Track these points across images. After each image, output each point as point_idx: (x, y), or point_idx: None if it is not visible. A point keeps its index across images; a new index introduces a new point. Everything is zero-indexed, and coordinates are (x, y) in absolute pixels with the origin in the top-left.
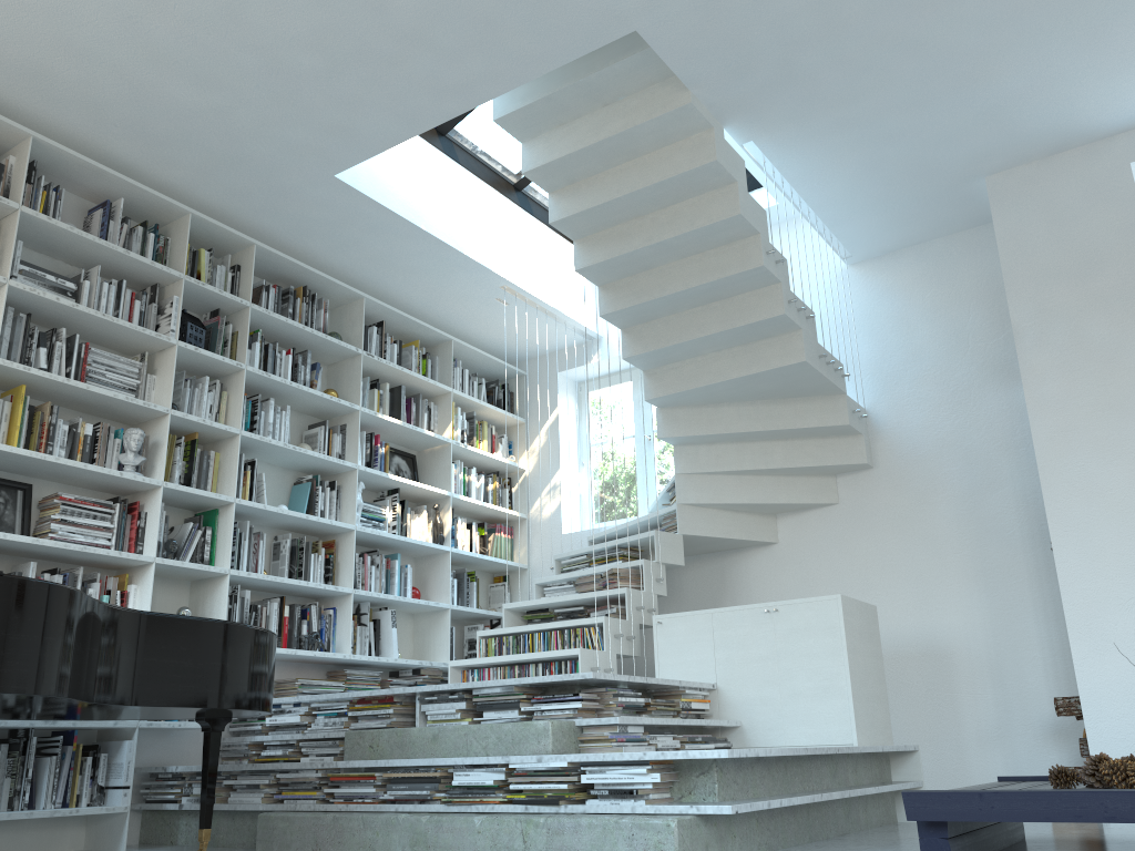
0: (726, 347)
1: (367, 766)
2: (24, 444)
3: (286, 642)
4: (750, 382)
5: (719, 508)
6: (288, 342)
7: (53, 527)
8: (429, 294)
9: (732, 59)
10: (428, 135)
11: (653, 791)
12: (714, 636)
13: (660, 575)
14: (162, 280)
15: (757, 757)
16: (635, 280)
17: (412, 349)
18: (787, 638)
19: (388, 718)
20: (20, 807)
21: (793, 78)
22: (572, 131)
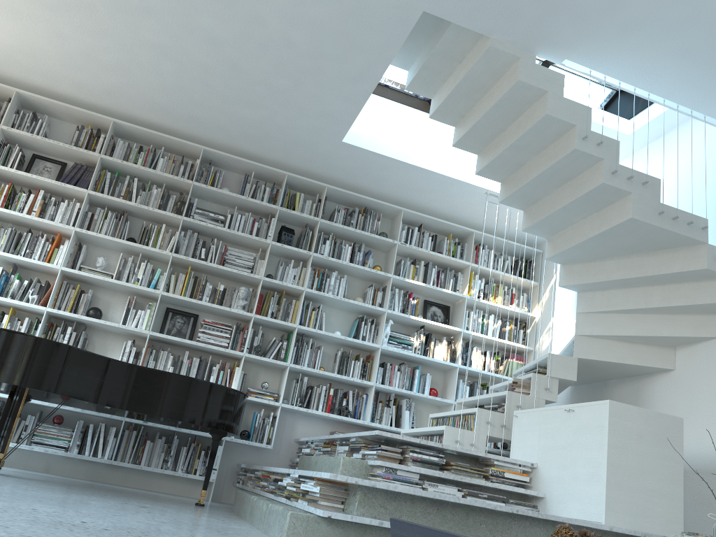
0: (588, 214)
1: (267, 470)
2: (191, 295)
3: (329, 409)
4: (608, 239)
5: (616, 339)
6: (355, 240)
7: (199, 335)
8: (446, 204)
9: (499, 8)
10: (421, 107)
11: (322, 499)
12: (540, 428)
13: (550, 386)
14: (271, 211)
15: (423, 497)
16: (516, 175)
17: (444, 239)
18: (576, 433)
19: (332, 454)
20: (165, 468)
21: (554, 6)
22: (448, 84)
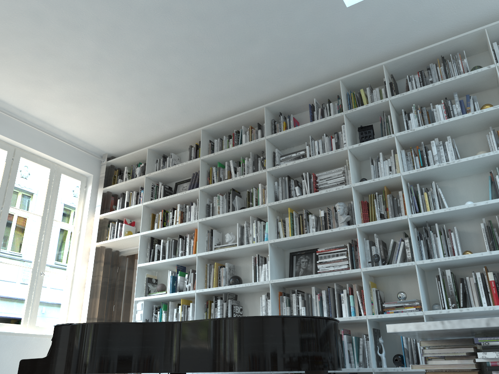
0: None
1: None
2: (300, 233)
3: (497, 300)
4: None
5: None
6: (447, 96)
7: (318, 267)
8: None
9: None
10: None
11: None
12: None
13: None
14: (342, 121)
15: None
16: None
17: None
18: None
19: None
20: None
21: None
22: None
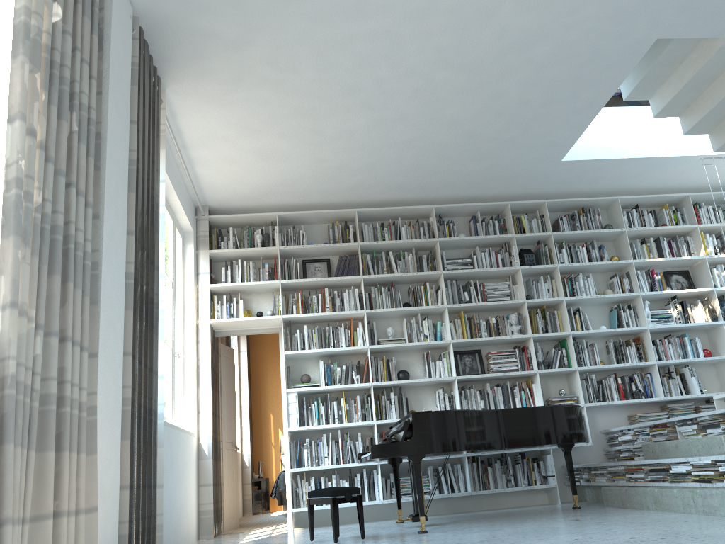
0: None
1: (637, 463)
2: (470, 335)
3: (623, 396)
4: None
5: None
6: (583, 239)
7: (491, 366)
8: (658, 179)
9: None
10: (614, 103)
11: None
12: None
13: None
14: (506, 240)
15: None
16: None
17: (663, 211)
18: None
19: (667, 435)
20: (510, 486)
21: None
22: (669, 84)
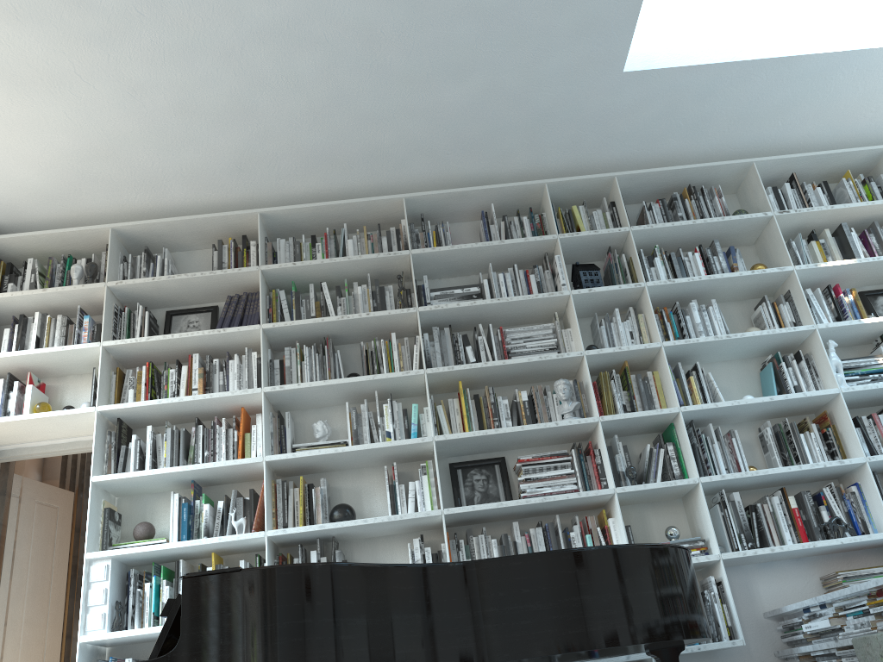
0: None
1: None
2: (479, 427)
3: (805, 535)
4: None
5: None
6: (696, 243)
7: (522, 488)
8: (824, 118)
9: None
10: None
11: None
12: None
13: None
14: (546, 249)
15: None
16: None
17: (843, 182)
18: None
19: None
20: None
21: None
22: None
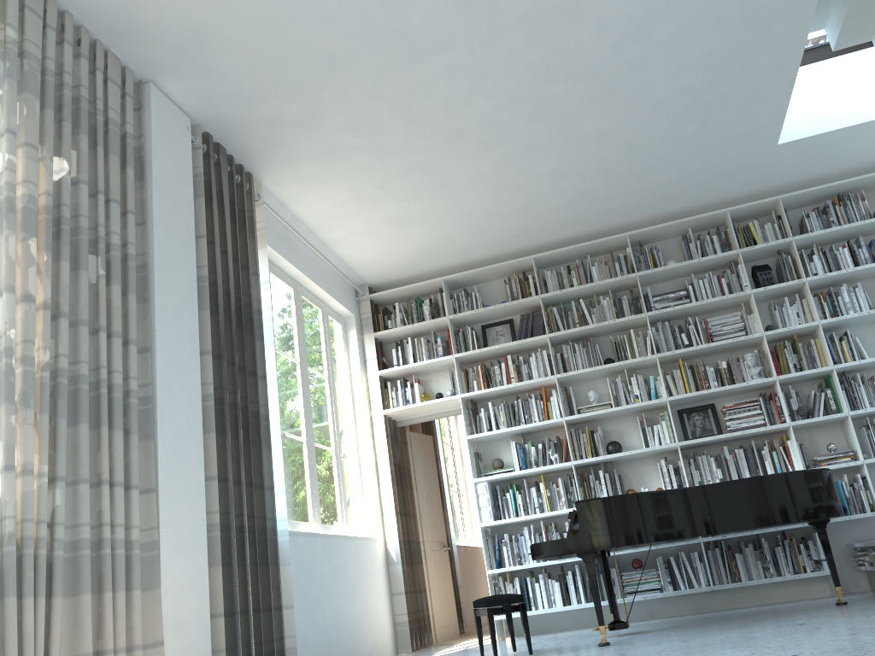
0: None
1: None
2: (695, 387)
3: None
4: None
5: None
6: (845, 237)
7: (728, 424)
8: None
9: None
10: (850, 47)
11: None
12: None
13: None
14: (731, 258)
15: None
16: None
17: None
18: None
19: None
20: (769, 576)
21: None
22: None
